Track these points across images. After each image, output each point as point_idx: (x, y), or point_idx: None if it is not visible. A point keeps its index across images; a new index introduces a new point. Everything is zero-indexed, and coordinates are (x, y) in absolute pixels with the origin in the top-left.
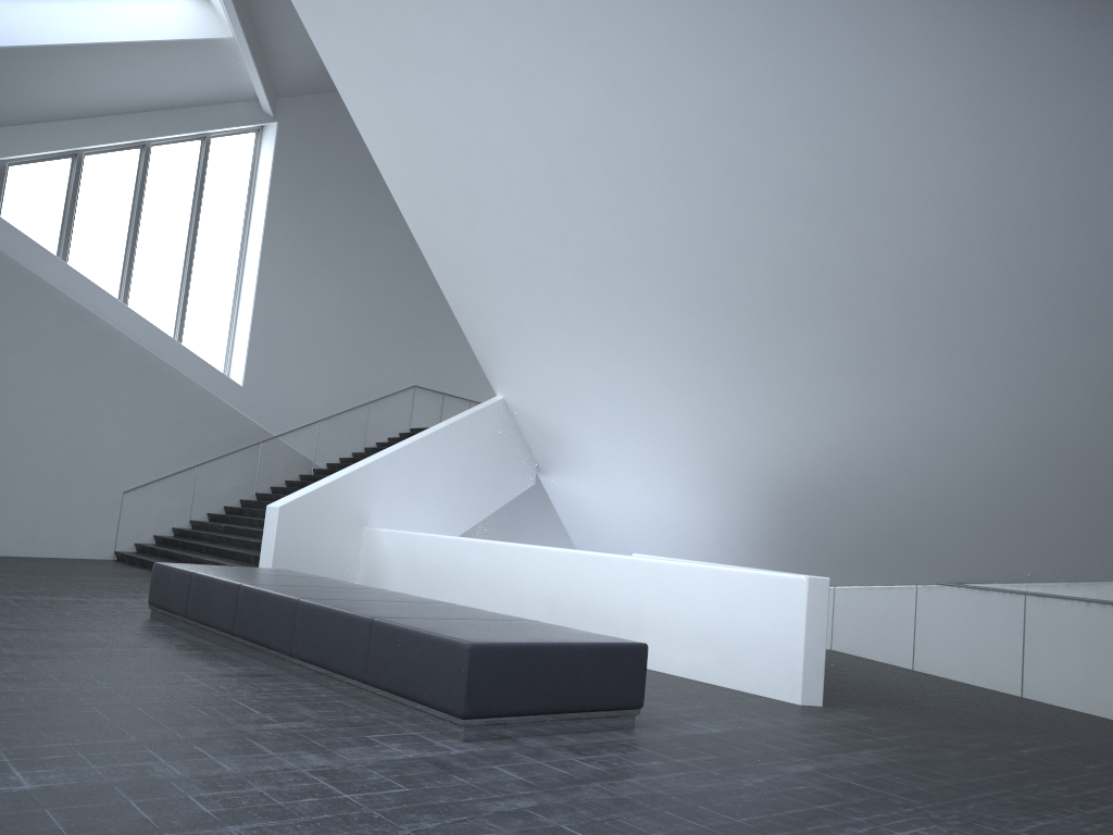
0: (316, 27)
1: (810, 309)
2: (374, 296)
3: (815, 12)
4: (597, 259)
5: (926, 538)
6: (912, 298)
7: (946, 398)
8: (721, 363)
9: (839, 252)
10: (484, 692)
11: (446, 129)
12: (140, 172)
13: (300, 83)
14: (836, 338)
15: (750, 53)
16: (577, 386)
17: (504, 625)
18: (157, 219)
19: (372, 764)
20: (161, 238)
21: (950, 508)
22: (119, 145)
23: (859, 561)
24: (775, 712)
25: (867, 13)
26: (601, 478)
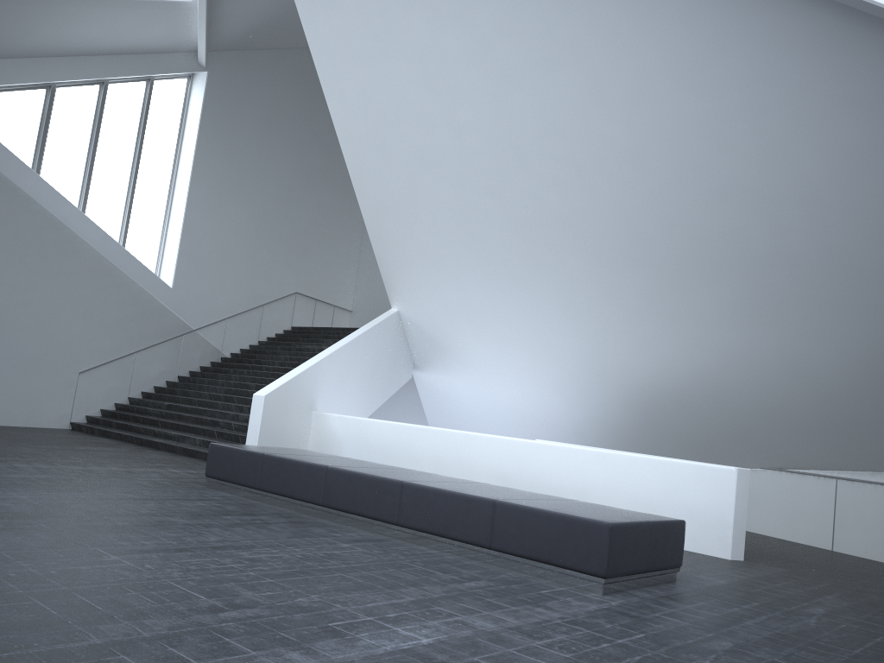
0: (309, 11)
1: (718, 270)
2: (271, 218)
3: (797, 68)
4: (532, 216)
5: (763, 436)
6: (810, 271)
7: (814, 341)
8: (622, 301)
9: (758, 234)
10: (615, 558)
11: (416, 105)
12: (99, 105)
13: (228, 41)
14: (734, 292)
15: (729, 88)
16: (477, 307)
17: (575, 505)
18: (109, 145)
19: (587, 615)
20: (112, 161)
21: (791, 416)
22: (84, 80)
23: (697, 449)
24: (727, 566)
25: (841, 75)
26: (475, 377)
